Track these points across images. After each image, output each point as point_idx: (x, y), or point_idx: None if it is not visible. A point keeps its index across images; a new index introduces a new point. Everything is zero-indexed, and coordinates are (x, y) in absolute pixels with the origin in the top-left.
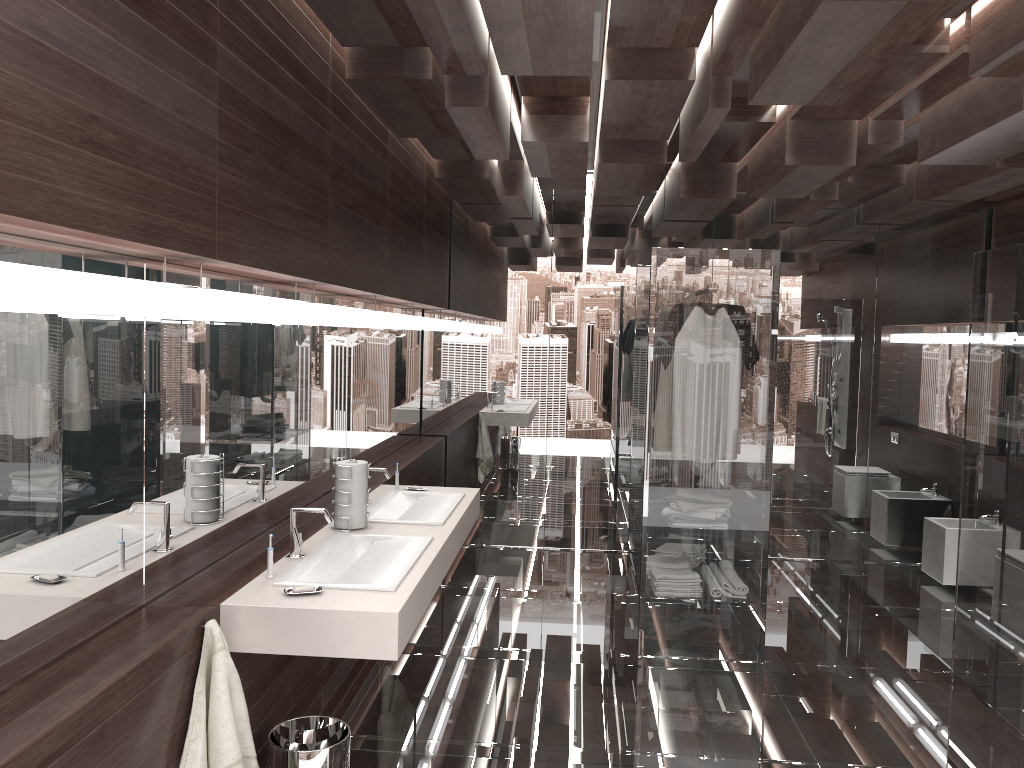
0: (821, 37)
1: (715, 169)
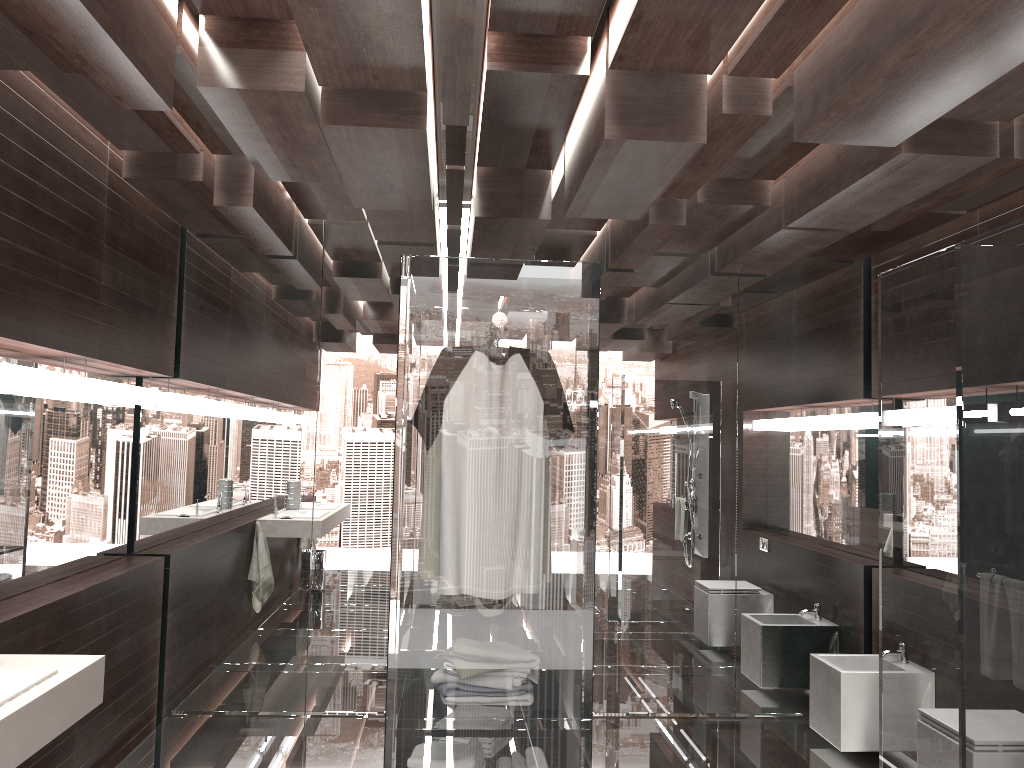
0: None
1: (522, 179)
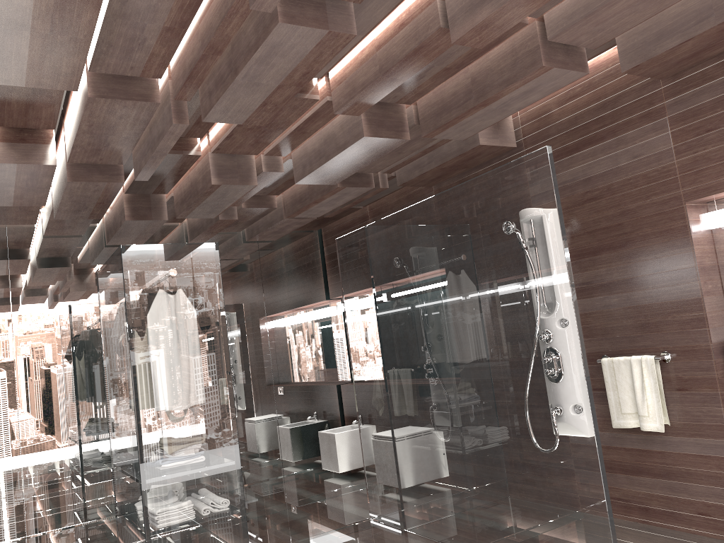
0: (269, 58)
1: (150, 199)
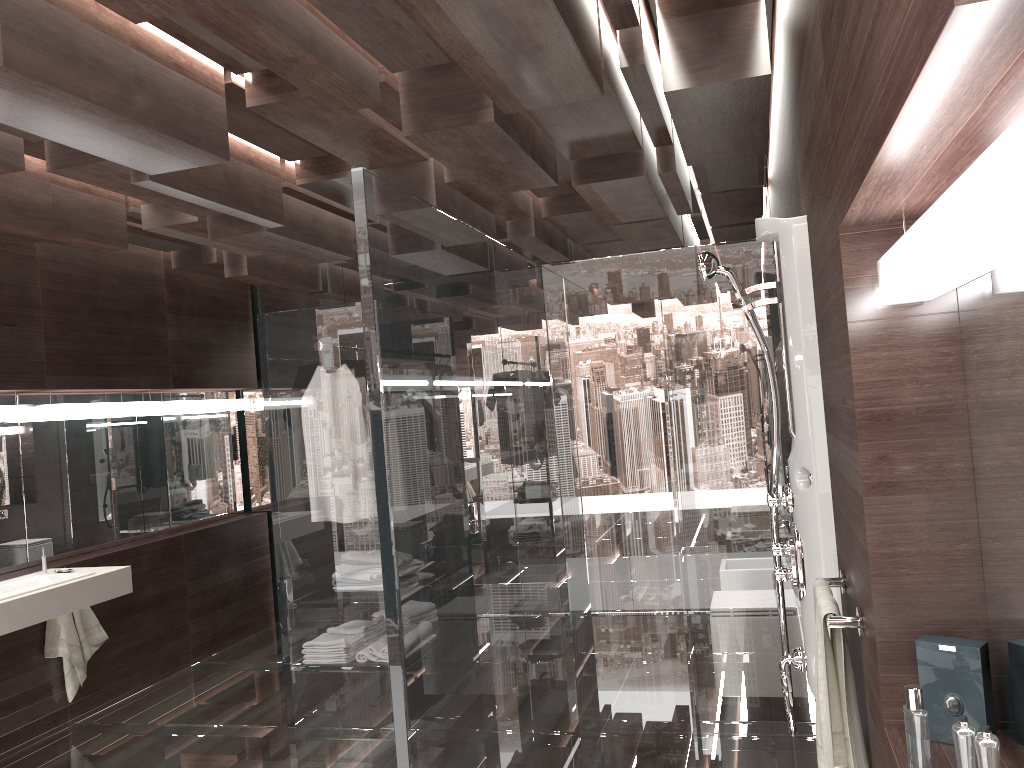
0: (7, 114)
1: None
